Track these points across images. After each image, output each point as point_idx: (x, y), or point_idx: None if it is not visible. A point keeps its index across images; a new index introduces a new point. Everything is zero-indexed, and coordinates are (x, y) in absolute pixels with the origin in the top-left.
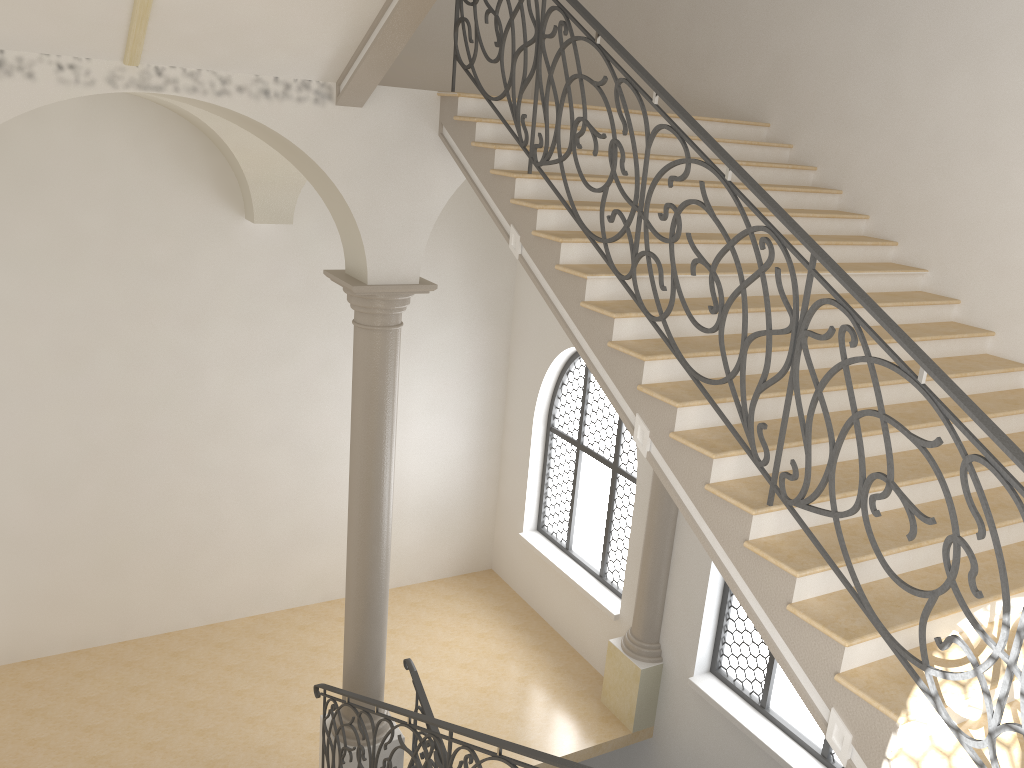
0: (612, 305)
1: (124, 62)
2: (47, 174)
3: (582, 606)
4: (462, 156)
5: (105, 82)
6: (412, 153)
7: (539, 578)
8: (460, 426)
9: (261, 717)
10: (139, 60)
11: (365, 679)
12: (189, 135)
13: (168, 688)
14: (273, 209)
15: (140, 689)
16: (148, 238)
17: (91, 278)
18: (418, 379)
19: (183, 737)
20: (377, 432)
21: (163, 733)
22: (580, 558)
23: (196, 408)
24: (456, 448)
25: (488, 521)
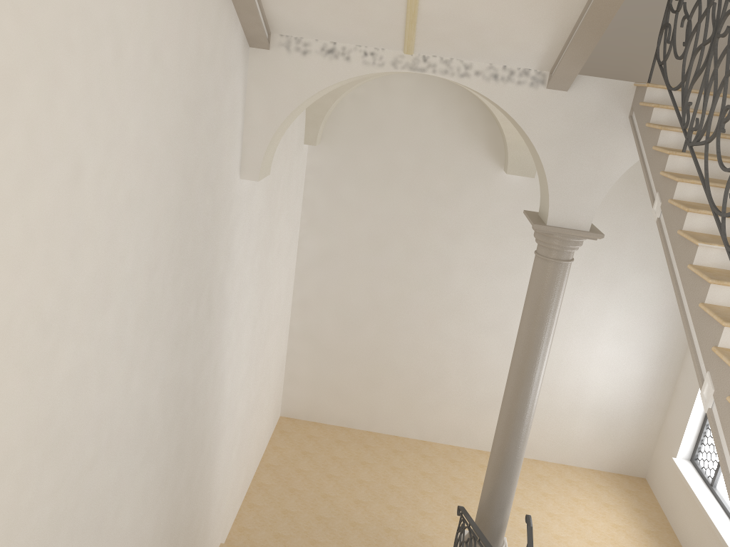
0: (717, 272)
1: (404, 52)
2: (385, 127)
3: (709, 538)
4: (640, 134)
5: (390, 64)
6: (602, 129)
7: (680, 500)
8: (641, 357)
9: (430, 514)
10: (412, 51)
11: (491, 516)
12: (477, 109)
13: (382, 471)
14: (522, 165)
15: (366, 464)
16: (436, 175)
17: (397, 195)
18: (612, 311)
19: (378, 505)
20: (535, 337)
21: (368, 497)
22: (720, 497)
23: (444, 293)
24: (634, 373)
25: (650, 439)
